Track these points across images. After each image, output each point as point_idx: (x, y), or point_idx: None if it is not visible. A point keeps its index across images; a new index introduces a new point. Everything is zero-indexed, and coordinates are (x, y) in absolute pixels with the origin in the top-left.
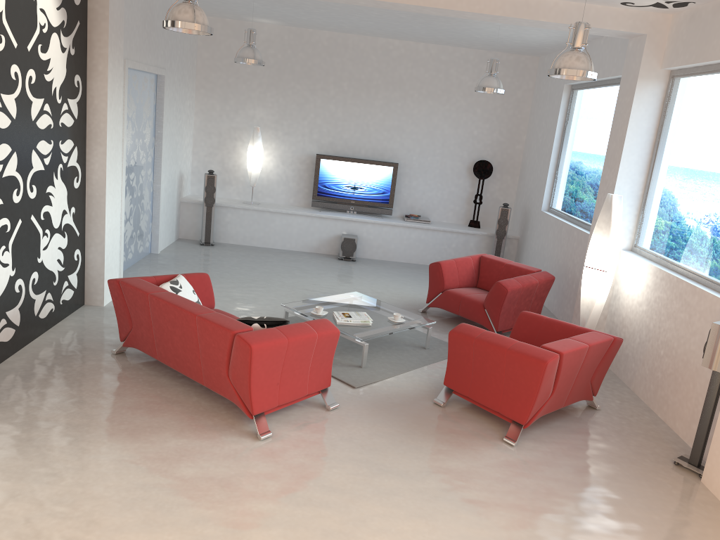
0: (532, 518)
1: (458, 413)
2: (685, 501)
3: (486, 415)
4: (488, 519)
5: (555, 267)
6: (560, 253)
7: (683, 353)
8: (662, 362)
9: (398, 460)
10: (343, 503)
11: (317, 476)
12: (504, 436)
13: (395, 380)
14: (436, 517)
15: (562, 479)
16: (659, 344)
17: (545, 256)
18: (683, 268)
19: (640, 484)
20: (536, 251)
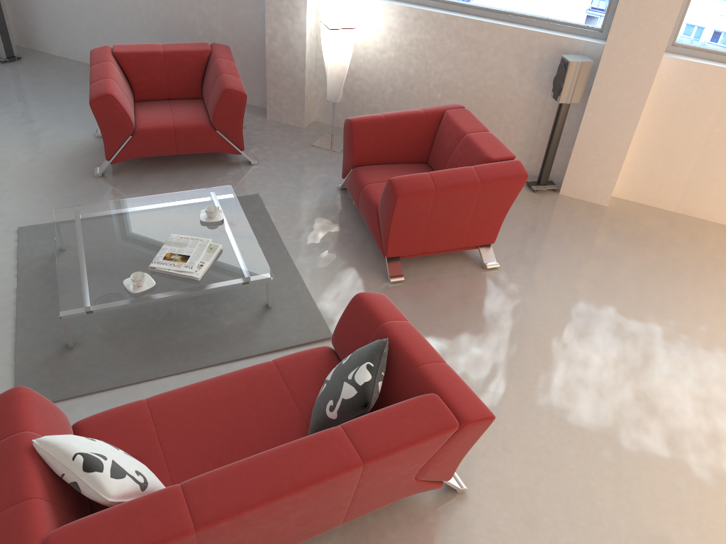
0: (623, 315)
1: (419, 274)
2: (589, 217)
3: (430, 257)
4: (627, 344)
5: (151, 24)
6: (155, 3)
7: (476, 90)
8: (442, 105)
9: (520, 366)
10: (610, 447)
11: (555, 454)
12: (476, 264)
13: (320, 291)
14: (629, 380)
15: (558, 266)
16: (432, 88)
17: (112, 11)
18: (434, 1)
19: (564, 226)
20: (80, 5)
